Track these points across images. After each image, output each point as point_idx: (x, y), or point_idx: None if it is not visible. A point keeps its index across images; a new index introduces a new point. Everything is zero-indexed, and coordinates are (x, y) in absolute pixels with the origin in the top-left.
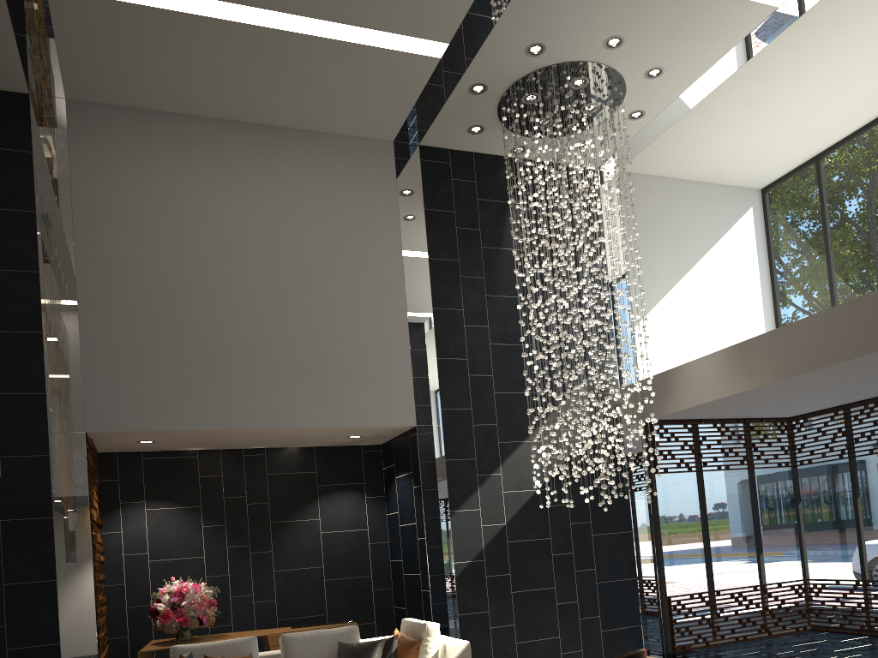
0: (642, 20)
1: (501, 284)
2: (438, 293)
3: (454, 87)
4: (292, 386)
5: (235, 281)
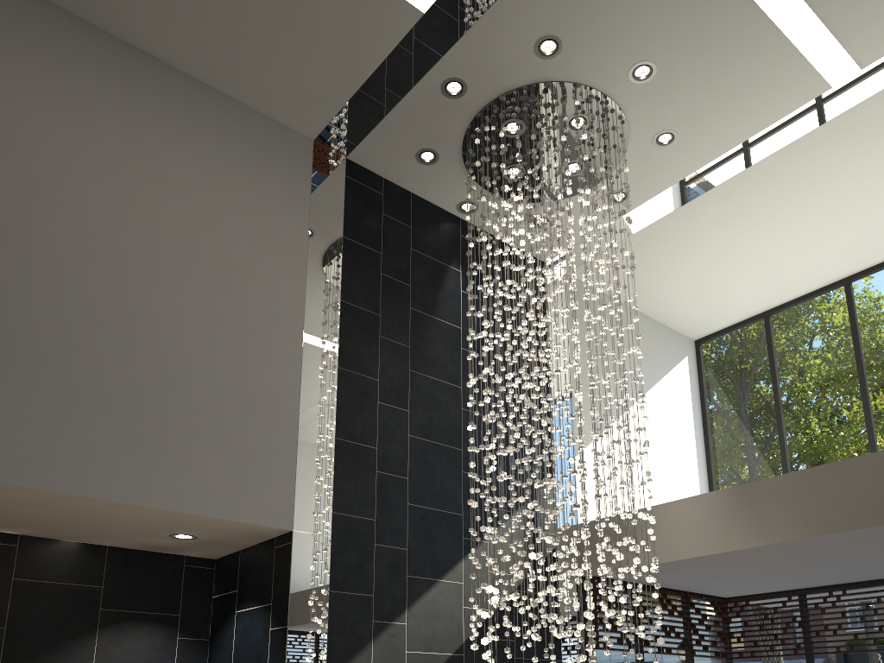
0: (688, 49)
1: (429, 361)
2: (348, 349)
3: (425, 74)
4: (97, 428)
5: (29, 237)
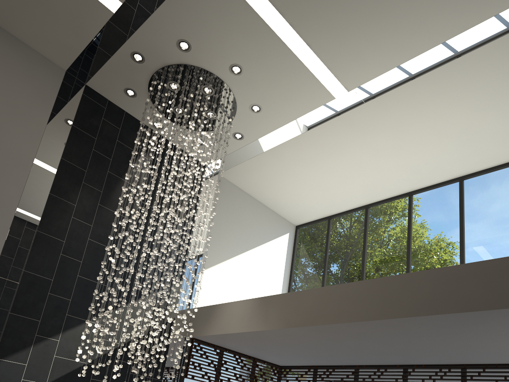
0: (257, 62)
1: (113, 202)
2: (59, 185)
3: (120, 46)
4: None
5: None
